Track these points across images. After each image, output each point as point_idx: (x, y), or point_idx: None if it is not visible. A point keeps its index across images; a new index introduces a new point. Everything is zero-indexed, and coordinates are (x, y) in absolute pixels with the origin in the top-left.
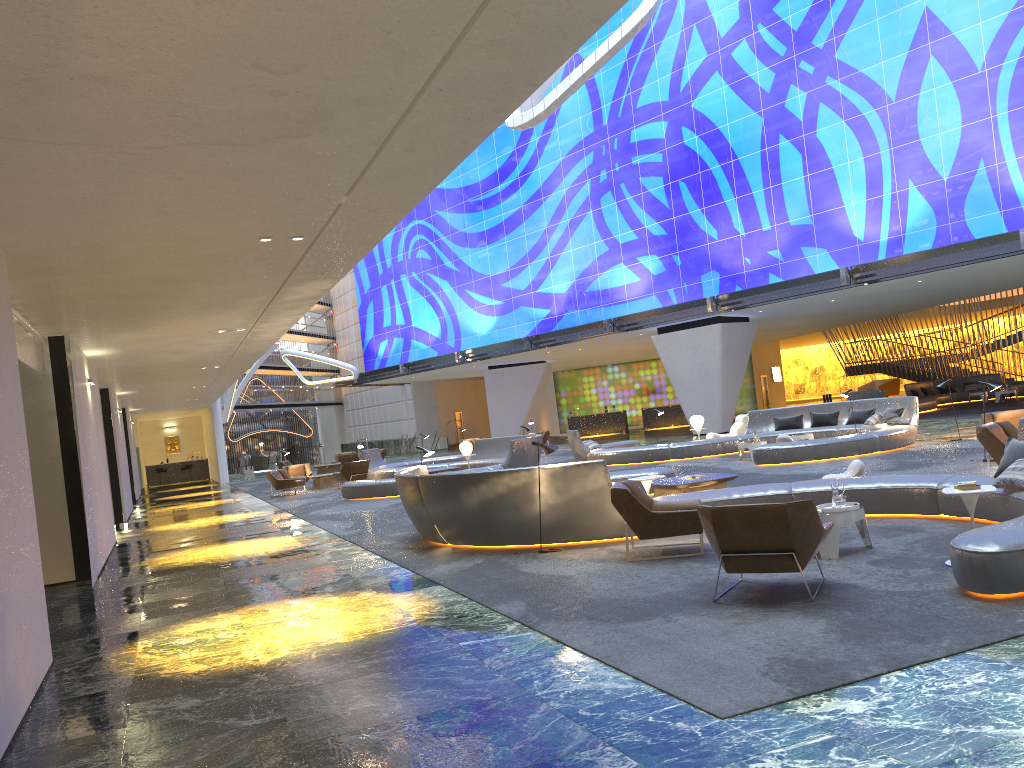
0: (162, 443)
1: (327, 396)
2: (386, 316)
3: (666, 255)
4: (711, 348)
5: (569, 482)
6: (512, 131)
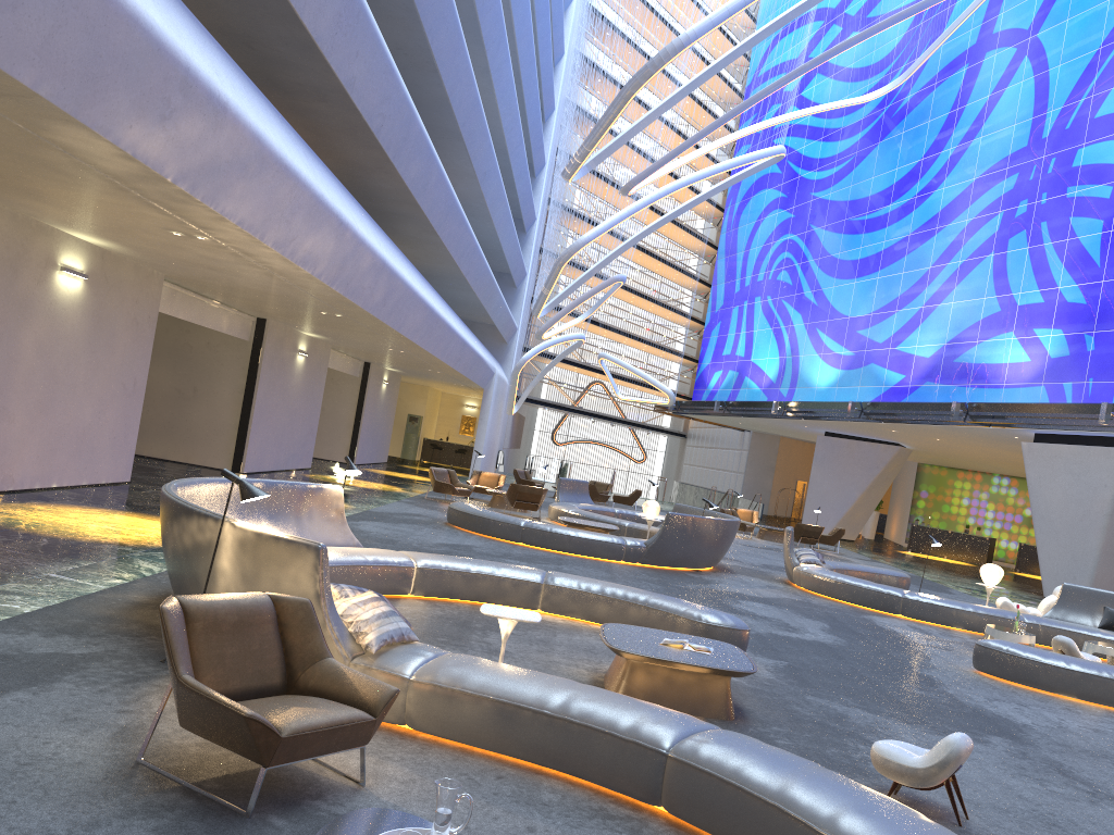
0: (458, 421)
1: (668, 423)
2: (728, 343)
3: (1076, 333)
4: (1102, 481)
5: (260, 566)
6: (925, 135)
